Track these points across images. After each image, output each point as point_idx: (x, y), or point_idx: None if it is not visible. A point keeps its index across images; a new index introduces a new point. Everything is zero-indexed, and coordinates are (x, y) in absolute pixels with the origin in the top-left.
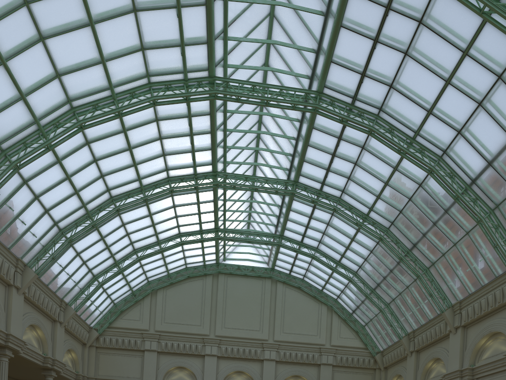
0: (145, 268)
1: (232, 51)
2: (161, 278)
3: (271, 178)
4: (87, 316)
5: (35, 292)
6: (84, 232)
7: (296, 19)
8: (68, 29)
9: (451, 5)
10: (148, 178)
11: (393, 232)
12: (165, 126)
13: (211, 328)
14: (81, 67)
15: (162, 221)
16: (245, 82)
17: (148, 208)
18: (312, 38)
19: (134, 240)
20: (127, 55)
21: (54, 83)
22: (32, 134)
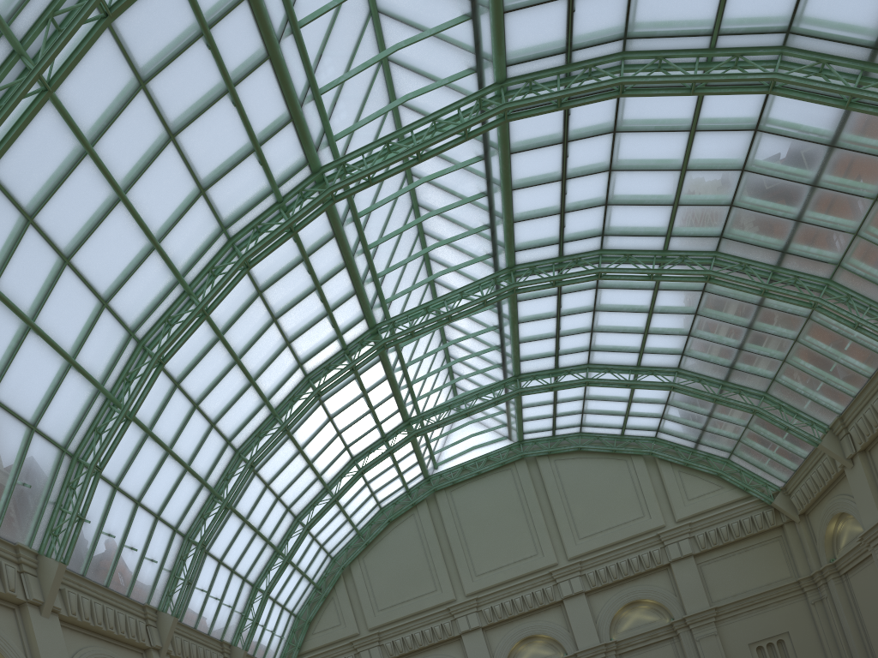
0: (321, 539)
1: (334, 111)
2: (349, 544)
3: (468, 286)
4: (264, 652)
5: (183, 644)
6: (217, 523)
7: None
8: (95, 224)
9: None
10: (278, 393)
11: (729, 252)
12: (275, 296)
13: (455, 586)
14: (129, 271)
15: (321, 451)
16: (371, 145)
17: (294, 439)
18: None
19: (290, 503)
20: (185, 213)
21: (104, 318)
22: (101, 410)
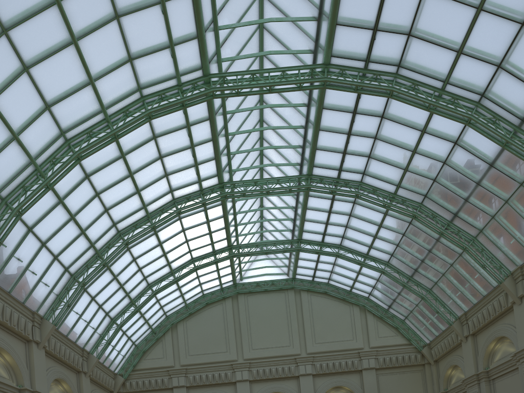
0: (162, 302)
1: (224, 43)
2: (179, 310)
3: (282, 177)
4: (110, 363)
5: (56, 344)
6: (96, 273)
7: None
8: (51, 53)
9: None
10: (153, 204)
11: (428, 206)
12: (164, 143)
13: (238, 352)
14: (69, 92)
15: (173, 248)
16: (243, 72)
17: (158, 236)
18: (310, 4)
19: (147, 274)
20: (115, 69)
21: (45, 116)
22: (30, 176)
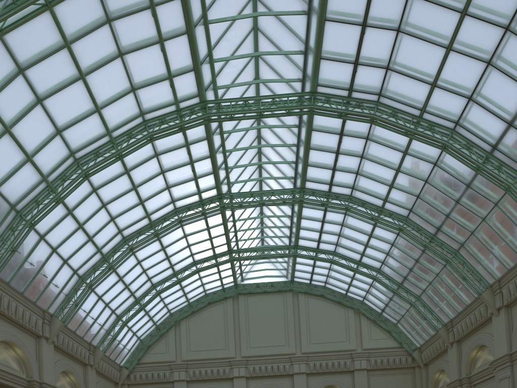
0: (166, 301)
1: (220, 73)
2: (182, 308)
3: (277, 190)
4: (116, 356)
5: (64, 339)
6: (102, 276)
7: (280, 26)
8: (62, 87)
9: None
10: (156, 213)
11: (413, 219)
12: (165, 160)
13: (237, 350)
14: (78, 119)
15: (176, 252)
16: (236, 99)
17: (160, 241)
18: (297, 40)
19: (151, 276)
20: (120, 98)
21: (56, 140)
22: (42, 191)
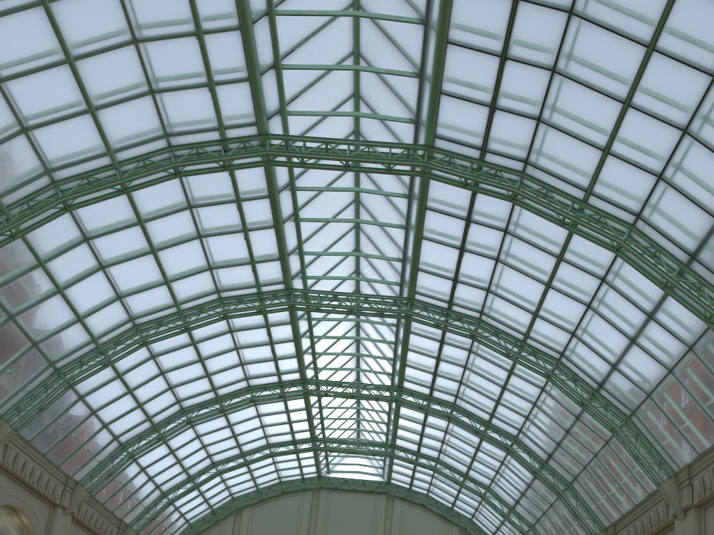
0: (228, 483)
1: (311, 264)
2: (248, 494)
3: (370, 384)
4: None
5: (87, 511)
6: (147, 446)
7: (380, 231)
8: (130, 258)
9: (534, 216)
10: (225, 388)
11: (523, 440)
12: (240, 337)
13: None
14: (144, 288)
15: (246, 431)
16: (325, 292)
17: (227, 418)
18: (396, 248)
19: (212, 453)
20: (194, 275)
21: (115, 304)
22: (89, 352)
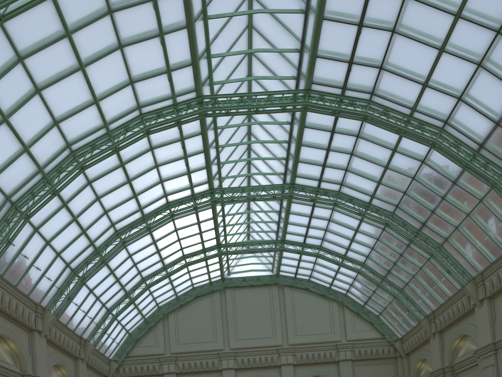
0: (154, 294)
1: (216, 68)
2: (170, 302)
3: (267, 185)
4: (105, 350)
5: (56, 333)
6: (94, 269)
7: (276, 24)
8: (61, 77)
9: None
10: (149, 207)
11: (399, 215)
12: (160, 154)
13: (225, 342)
14: (76, 110)
15: (166, 246)
16: (232, 95)
17: (152, 235)
18: (293, 38)
19: (141, 269)
20: (118, 91)
21: (53, 131)
22: (38, 183)
